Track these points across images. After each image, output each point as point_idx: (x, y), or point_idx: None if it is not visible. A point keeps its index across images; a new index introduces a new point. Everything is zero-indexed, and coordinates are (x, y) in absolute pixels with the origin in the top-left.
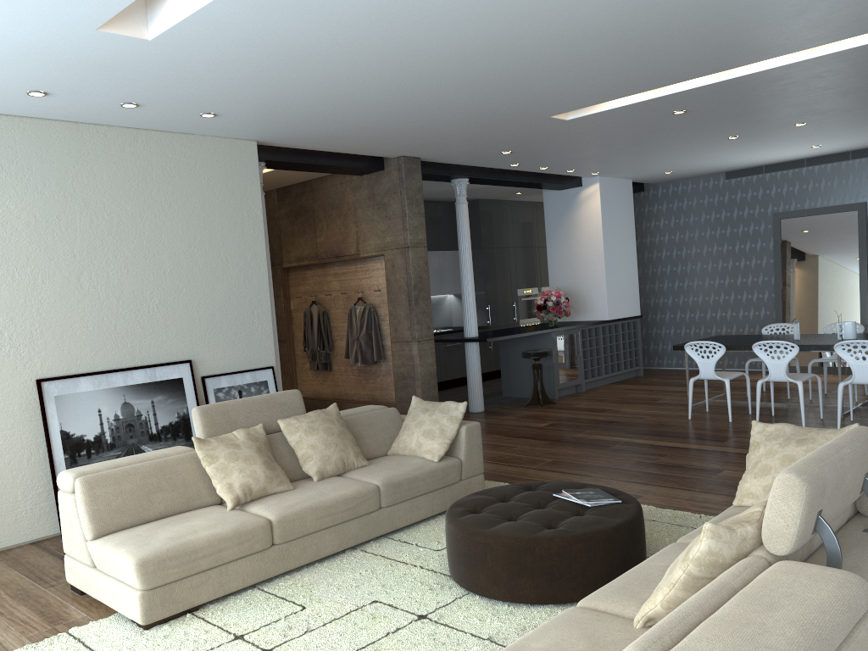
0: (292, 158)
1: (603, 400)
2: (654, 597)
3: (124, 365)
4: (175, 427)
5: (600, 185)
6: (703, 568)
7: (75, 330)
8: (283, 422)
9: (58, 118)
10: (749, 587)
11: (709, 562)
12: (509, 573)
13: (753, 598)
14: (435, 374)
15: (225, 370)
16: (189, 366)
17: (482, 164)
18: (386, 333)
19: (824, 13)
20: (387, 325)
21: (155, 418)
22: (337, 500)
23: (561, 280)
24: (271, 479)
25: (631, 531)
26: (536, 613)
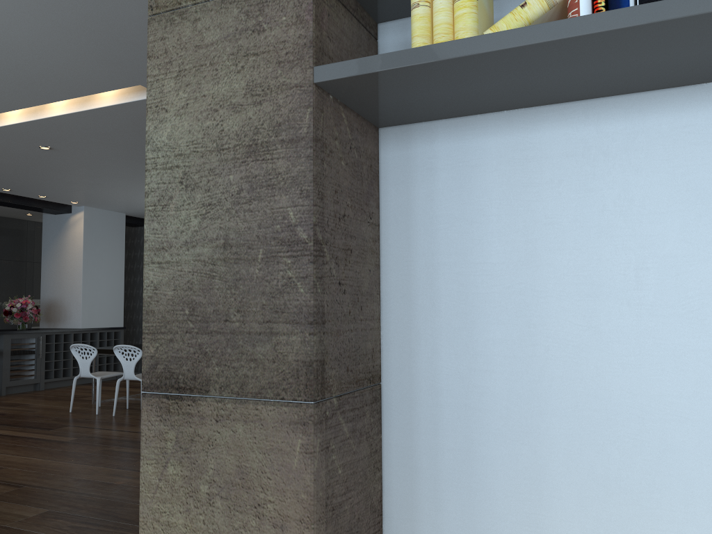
0: None
1: (39, 397)
2: None
3: None
4: None
5: (85, 213)
6: None
7: None
8: None
9: None
10: None
11: None
12: None
13: None
14: None
15: None
16: None
17: None
18: None
19: (13, 65)
20: None
21: None
22: None
23: (50, 292)
24: None
25: None
26: None
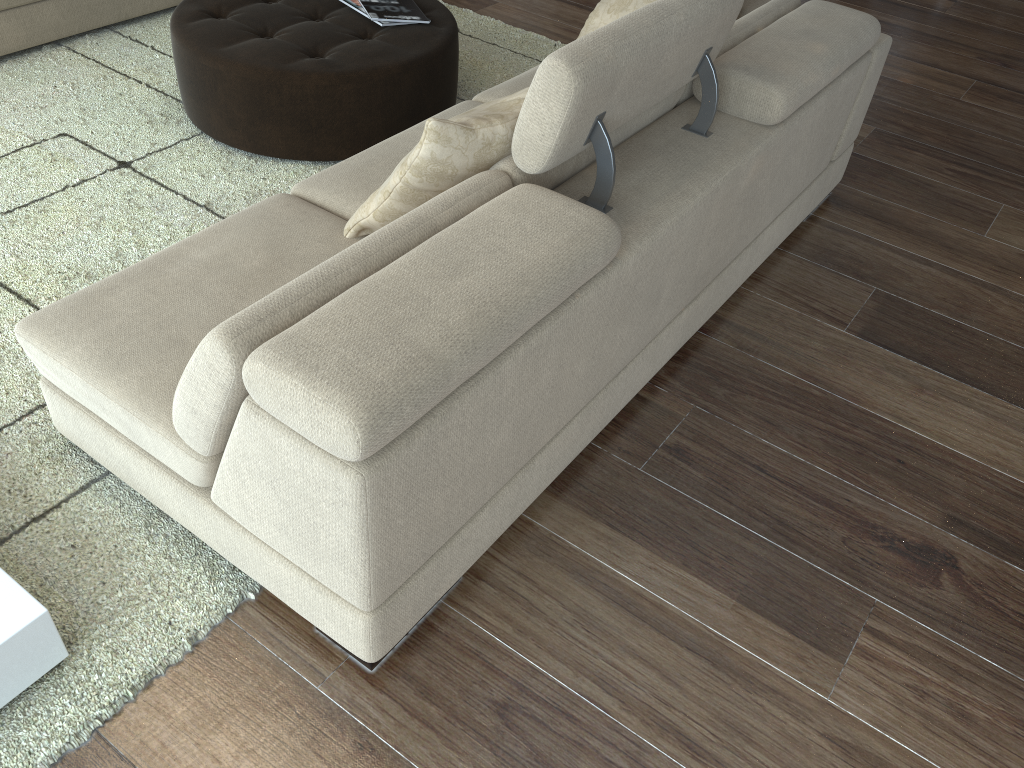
0: None
1: None
2: (369, 203)
3: None
4: None
5: None
6: (425, 179)
7: None
8: None
9: None
10: (451, 231)
11: (434, 173)
12: (248, 116)
13: (444, 251)
14: None
15: None
16: None
17: None
18: None
19: None
20: None
21: None
22: None
23: None
24: None
25: (430, 72)
26: (282, 172)
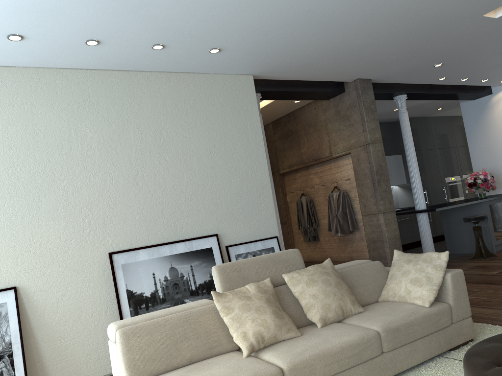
0: (279, 88)
1: None
2: None
3: (169, 240)
4: (209, 284)
5: None
6: None
7: (133, 215)
8: (287, 276)
9: (115, 68)
10: None
11: None
12: None
13: None
14: (398, 237)
15: (242, 240)
16: (216, 238)
17: (417, 80)
18: (357, 210)
19: None
20: (357, 204)
21: (193, 278)
22: (342, 347)
23: (482, 165)
24: (280, 327)
25: None
26: None
